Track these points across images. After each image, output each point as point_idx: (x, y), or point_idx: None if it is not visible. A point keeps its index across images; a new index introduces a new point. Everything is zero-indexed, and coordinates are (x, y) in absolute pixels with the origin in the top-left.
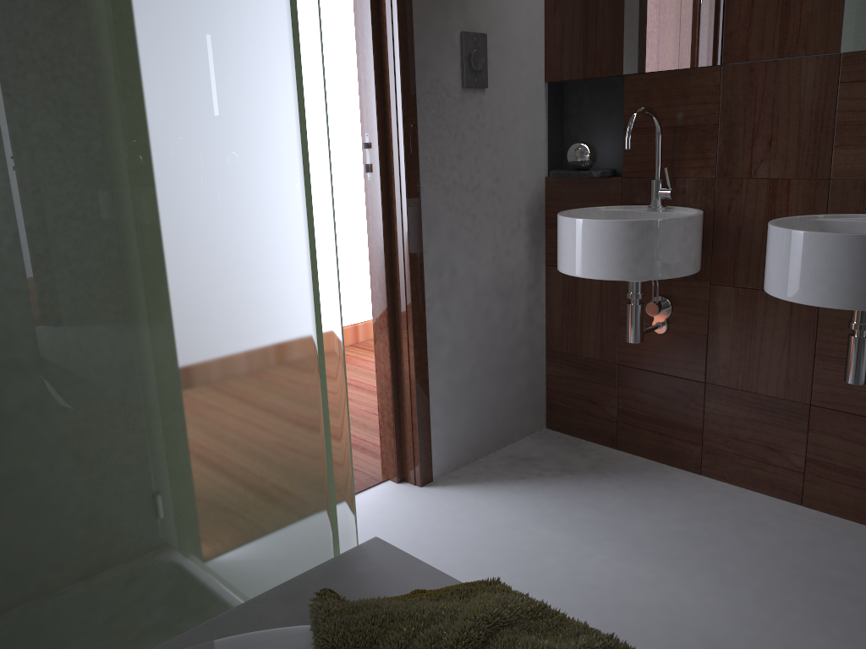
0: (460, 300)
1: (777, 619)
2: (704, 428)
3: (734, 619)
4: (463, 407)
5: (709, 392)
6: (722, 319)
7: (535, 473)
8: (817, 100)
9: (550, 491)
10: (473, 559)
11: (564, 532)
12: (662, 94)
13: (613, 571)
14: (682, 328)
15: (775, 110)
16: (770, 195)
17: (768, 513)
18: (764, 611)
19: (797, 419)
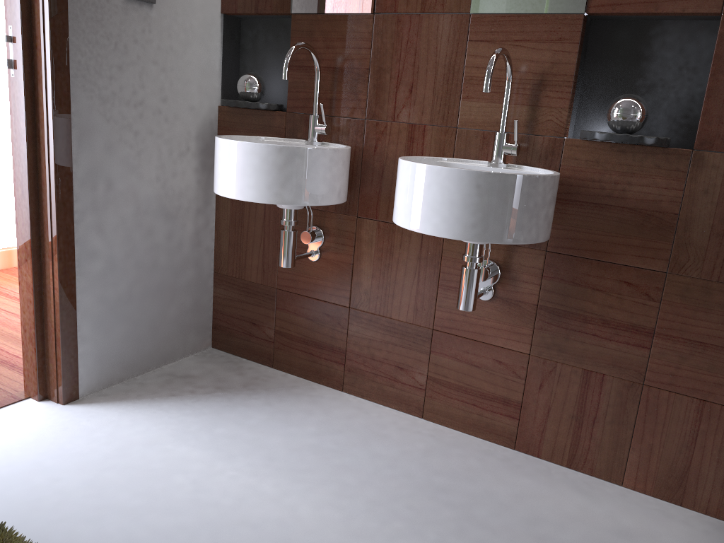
0: (117, 216)
1: (382, 528)
2: (347, 349)
3: (343, 529)
4: (118, 324)
5: (352, 316)
6: (366, 249)
7: (189, 390)
8: (450, 54)
9: (199, 408)
10: (96, 480)
11: (201, 449)
12: (324, 35)
13: (239, 487)
14: (332, 256)
15: (417, 60)
16: (409, 138)
17: (393, 426)
18: (372, 520)
19: (422, 342)
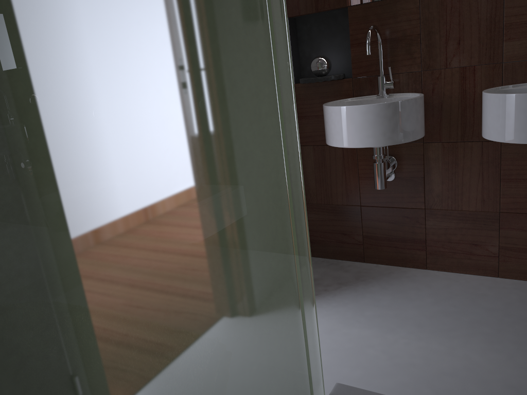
0: None
1: None
2: (426, 239)
3: (514, 365)
4: None
5: (428, 214)
6: (434, 164)
7: (322, 289)
8: (490, 10)
9: (340, 300)
10: None
11: (367, 328)
12: (377, 17)
13: (417, 350)
14: (405, 175)
15: (461, 20)
16: (461, 78)
17: (483, 286)
18: None
19: (491, 223)
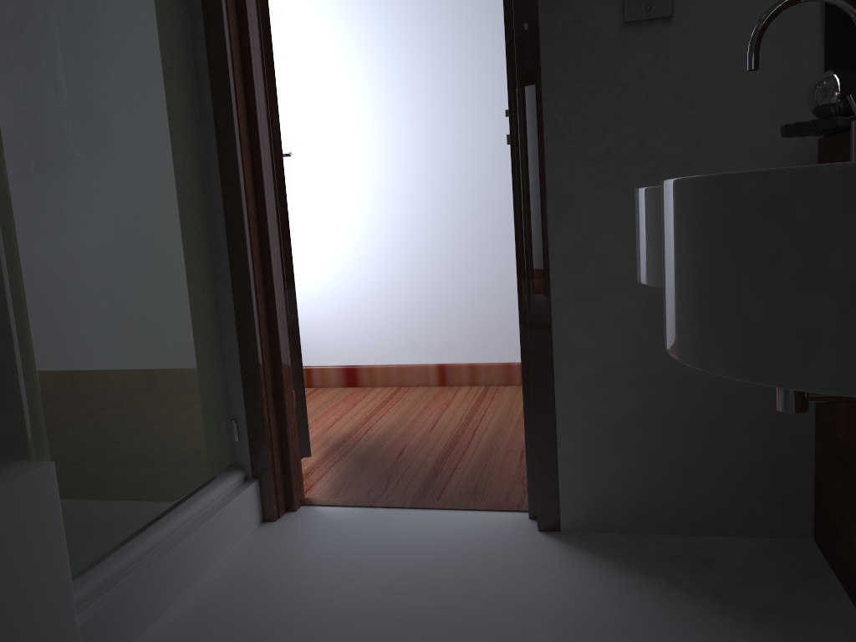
0: (616, 308)
1: None
2: None
3: None
4: (618, 453)
5: None
6: None
7: (675, 578)
8: None
9: (645, 603)
10: (429, 611)
11: None
12: None
13: None
14: None
15: None
16: None
17: None
18: None
19: None
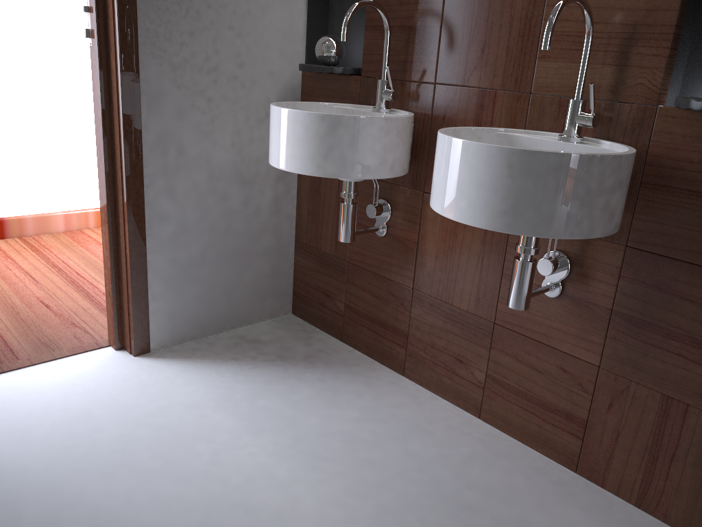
0: (189, 181)
1: None
2: (409, 333)
3: None
4: (190, 285)
5: (415, 298)
6: (430, 228)
7: (251, 356)
8: (527, 5)
9: (252, 375)
10: (128, 436)
11: (235, 419)
12: None
13: (254, 466)
14: (398, 233)
15: (490, 14)
16: (478, 105)
17: (443, 422)
18: None
19: (482, 335)
